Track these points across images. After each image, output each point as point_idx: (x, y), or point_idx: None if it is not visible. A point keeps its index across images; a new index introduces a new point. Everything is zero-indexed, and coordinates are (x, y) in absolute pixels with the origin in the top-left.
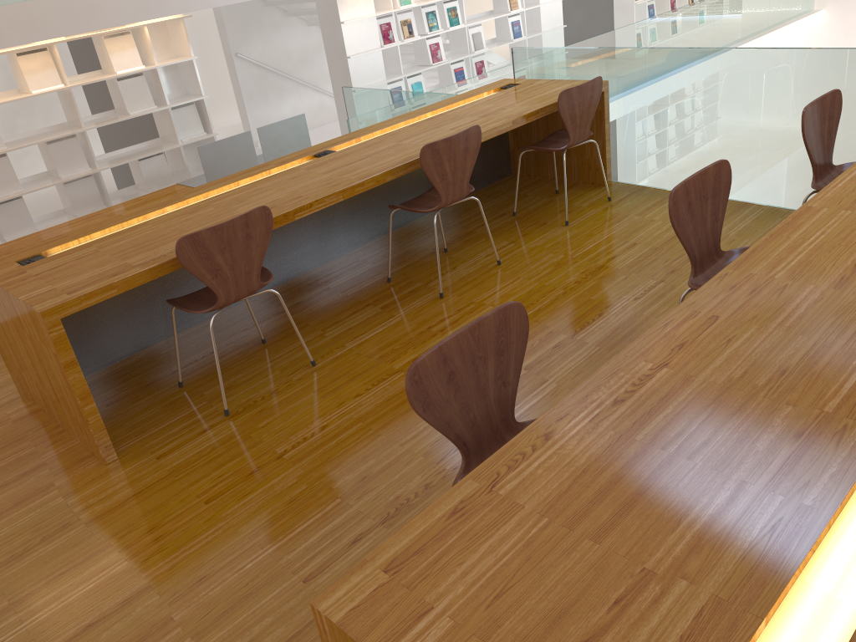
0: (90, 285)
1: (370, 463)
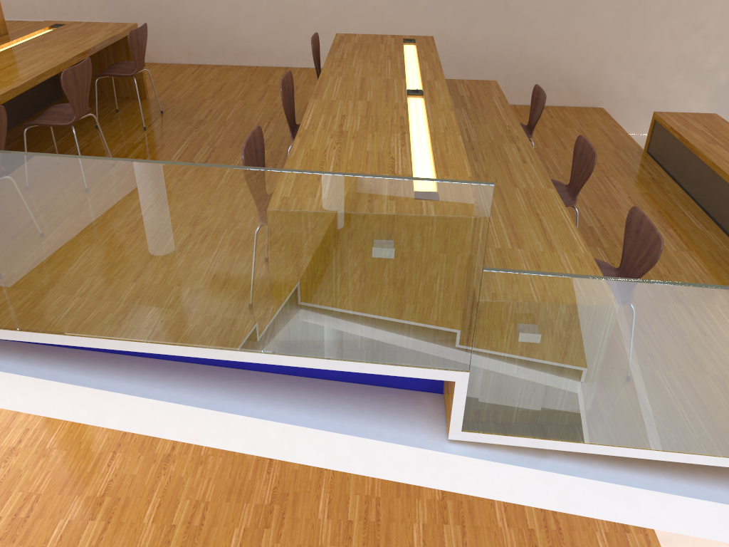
0: (340, 38)
1: (227, 128)
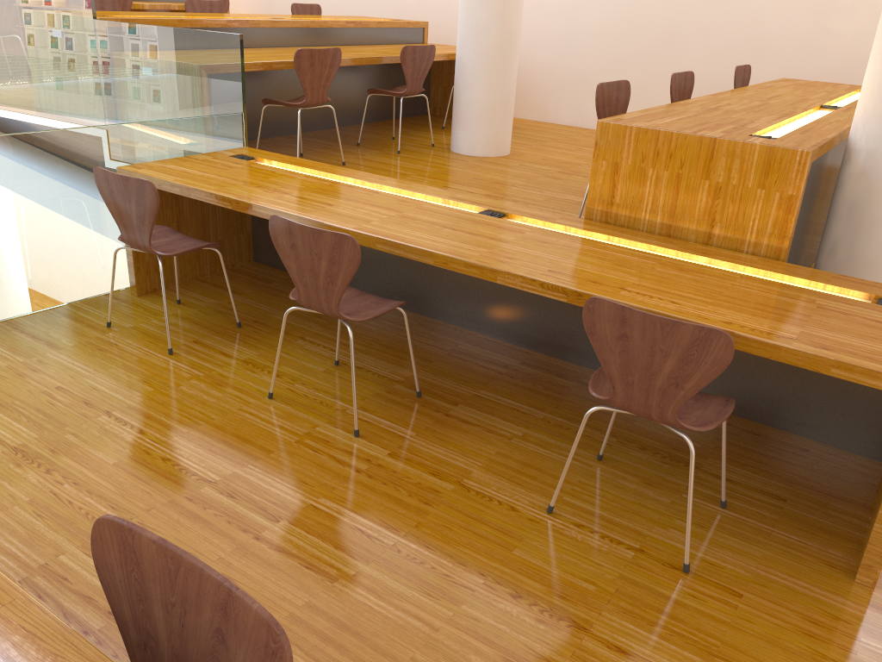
0: None
1: (477, 659)
